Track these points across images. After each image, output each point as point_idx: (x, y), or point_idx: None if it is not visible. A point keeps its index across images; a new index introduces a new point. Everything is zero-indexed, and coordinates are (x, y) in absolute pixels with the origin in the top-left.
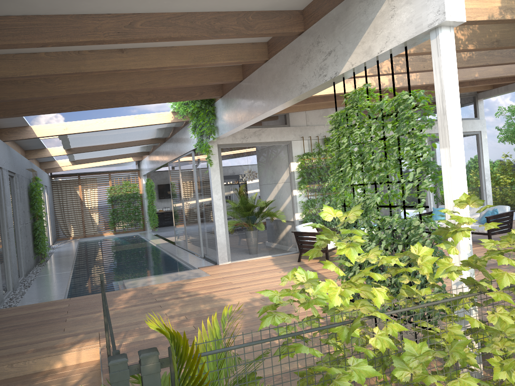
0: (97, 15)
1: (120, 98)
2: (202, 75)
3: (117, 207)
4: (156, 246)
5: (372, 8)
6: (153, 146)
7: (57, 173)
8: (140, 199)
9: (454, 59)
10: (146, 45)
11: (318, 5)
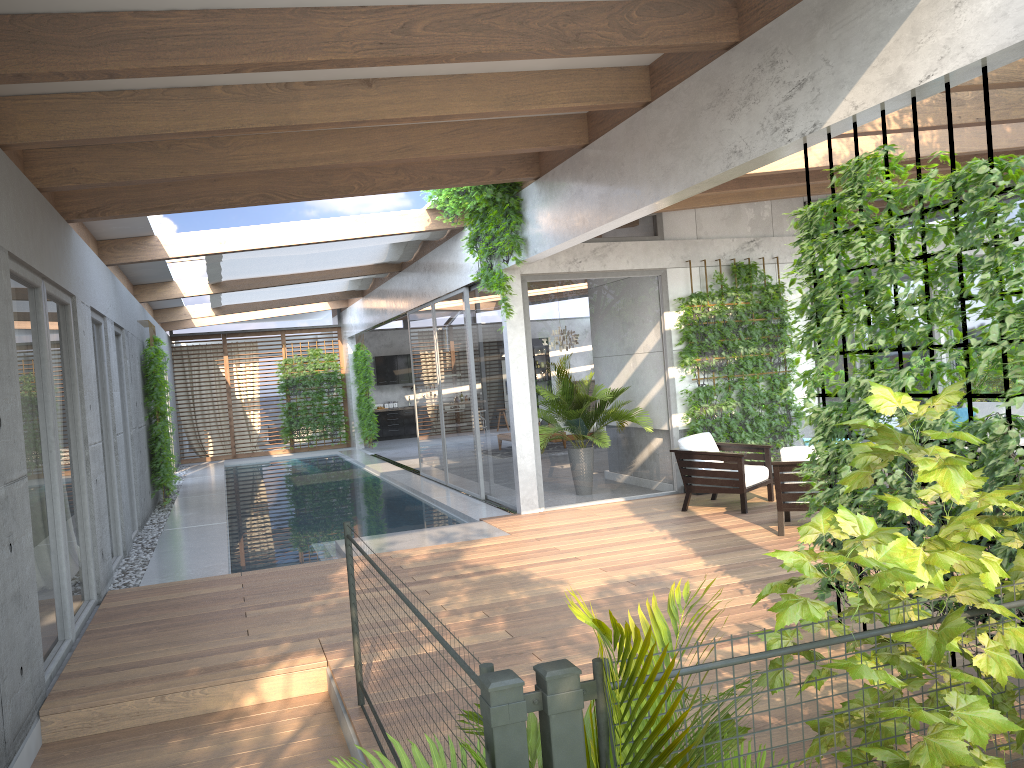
0: (340, 10)
1: (341, 181)
2: (509, 134)
3: (298, 399)
4: (380, 476)
5: None
6: (373, 280)
7: (183, 331)
8: (341, 385)
9: None
10: (415, 73)
11: None
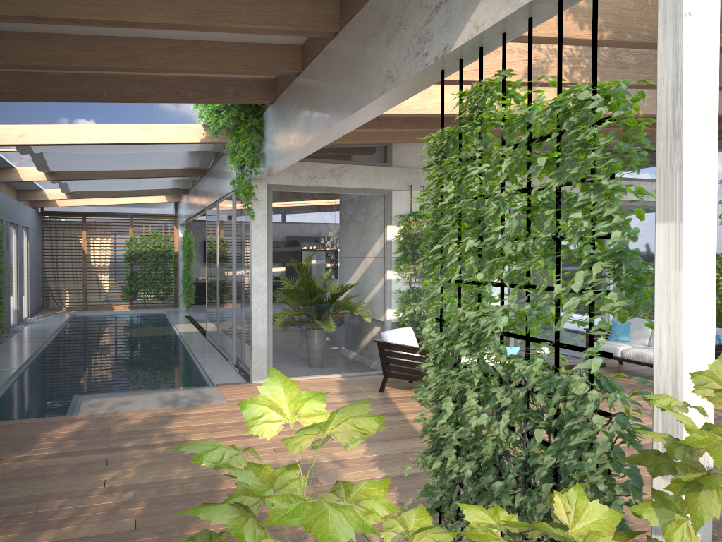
0: None
1: (92, 87)
2: (228, 56)
3: (138, 269)
4: (178, 335)
5: None
6: (192, 181)
7: (52, 209)
8: (173, 260)
9: None
10: None
11: None
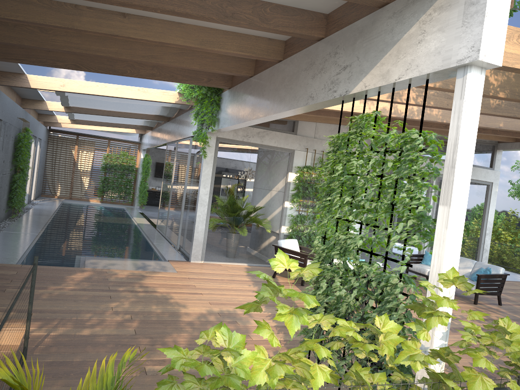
0: None
1: (121, 66)
2: (211, 61)
3: (110, 176)
4: (136, 225)
5: (400, 27)
6: (157, 122)
7: (56, 128)
8: (134, 173)
9: (478, 106)
10: (151, 15)
11: (345, 12)
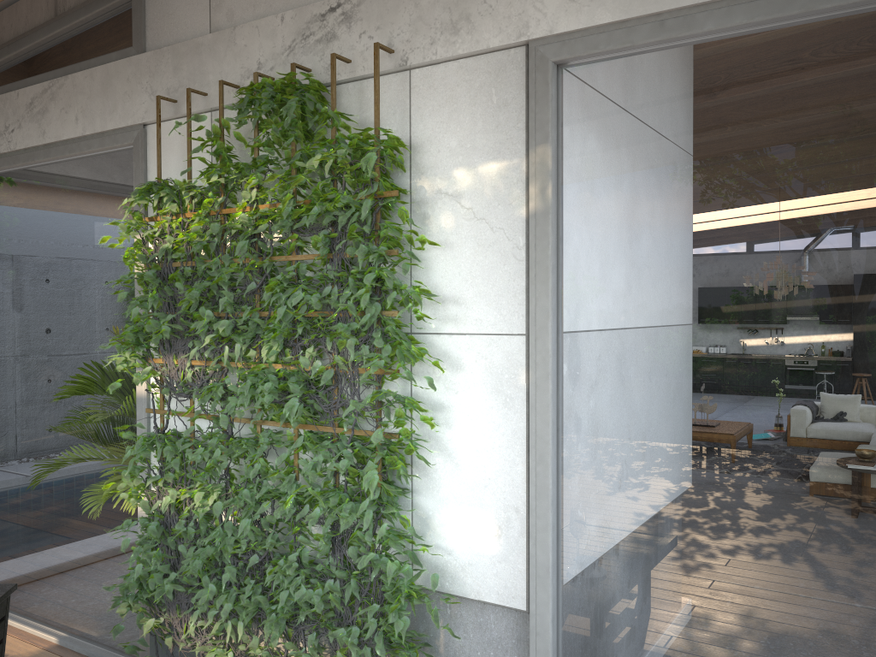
0: None
1: None
2: None
3: None
4: None
5: None
6: None
7: None
8: None
9: None
10: None
11: None
